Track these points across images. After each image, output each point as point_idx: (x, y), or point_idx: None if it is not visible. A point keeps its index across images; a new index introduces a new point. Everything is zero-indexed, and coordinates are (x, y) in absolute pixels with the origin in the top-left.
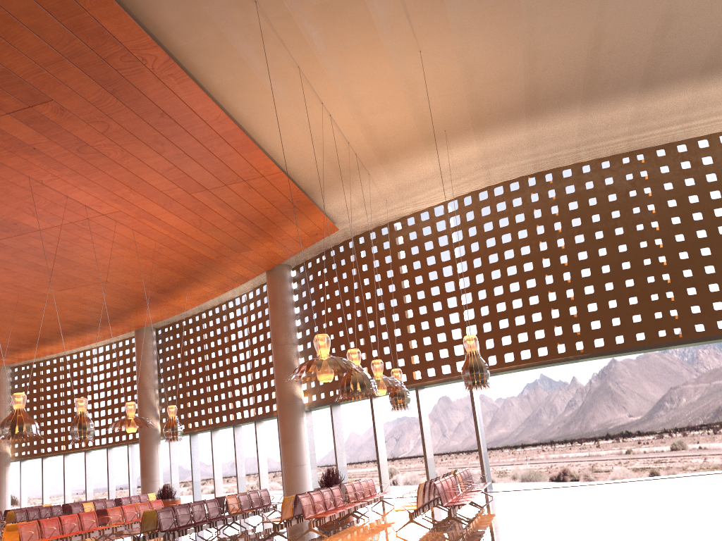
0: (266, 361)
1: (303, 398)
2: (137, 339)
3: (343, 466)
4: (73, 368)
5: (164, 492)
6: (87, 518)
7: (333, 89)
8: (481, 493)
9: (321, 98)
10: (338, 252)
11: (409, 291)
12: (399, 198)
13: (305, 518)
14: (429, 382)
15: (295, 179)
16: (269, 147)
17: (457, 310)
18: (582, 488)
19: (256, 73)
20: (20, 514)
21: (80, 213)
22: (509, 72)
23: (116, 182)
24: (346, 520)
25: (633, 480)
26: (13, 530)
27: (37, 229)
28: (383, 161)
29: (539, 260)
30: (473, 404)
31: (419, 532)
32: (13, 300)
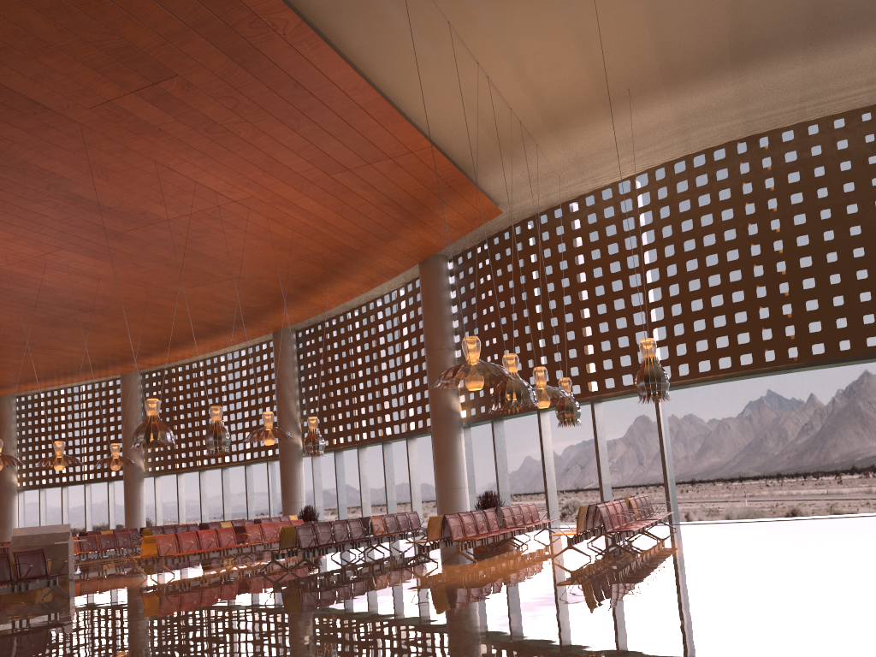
0: (419, 369)
1: (460, 412)
2: (276, 343)
3: (505, 491)
4: (207, 375)
5: (306, 513)
6: (224, 534)
7: (491, 45)
8: (664, 525)
9: (476, 58)
10: (502, 240)
11: (585, 286)
12: (575, 173)
13: (453, 540)
14: (606, 395)
15: (449, 154)
16: (418, 118)
17: (643, 309)
18: (785, 523)
19: (399, 32)
20: (156, 532)
21: (210, 200)
22: (707, 13)
23: (248, 164)
24: (502, 547)
25: (852, 515)
26: (150, 542)
27: (164, 219)
28: (554, 129)
29: (747, 247)
30: (659, 422)
31: (579, 559)
32: (142, 298)
